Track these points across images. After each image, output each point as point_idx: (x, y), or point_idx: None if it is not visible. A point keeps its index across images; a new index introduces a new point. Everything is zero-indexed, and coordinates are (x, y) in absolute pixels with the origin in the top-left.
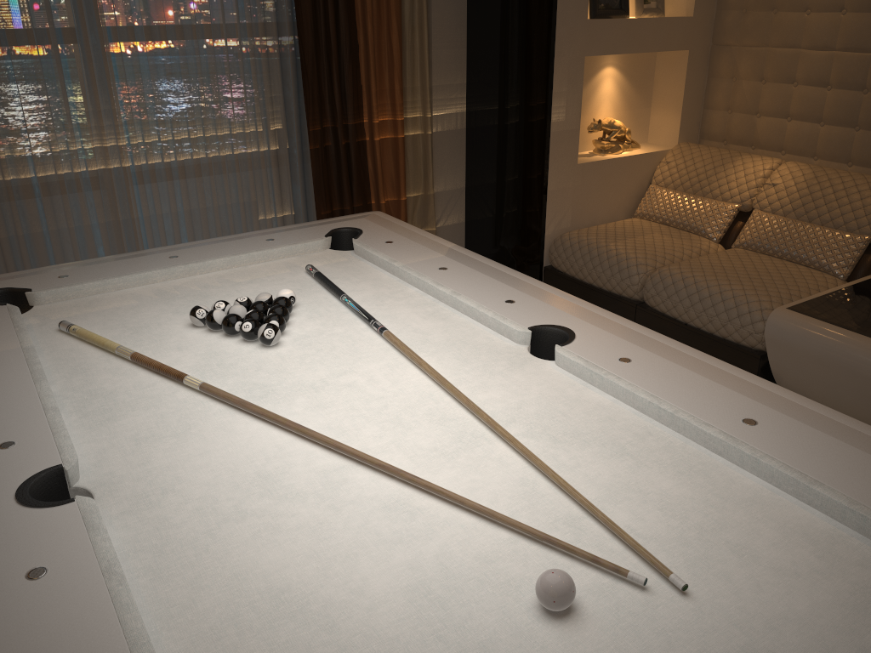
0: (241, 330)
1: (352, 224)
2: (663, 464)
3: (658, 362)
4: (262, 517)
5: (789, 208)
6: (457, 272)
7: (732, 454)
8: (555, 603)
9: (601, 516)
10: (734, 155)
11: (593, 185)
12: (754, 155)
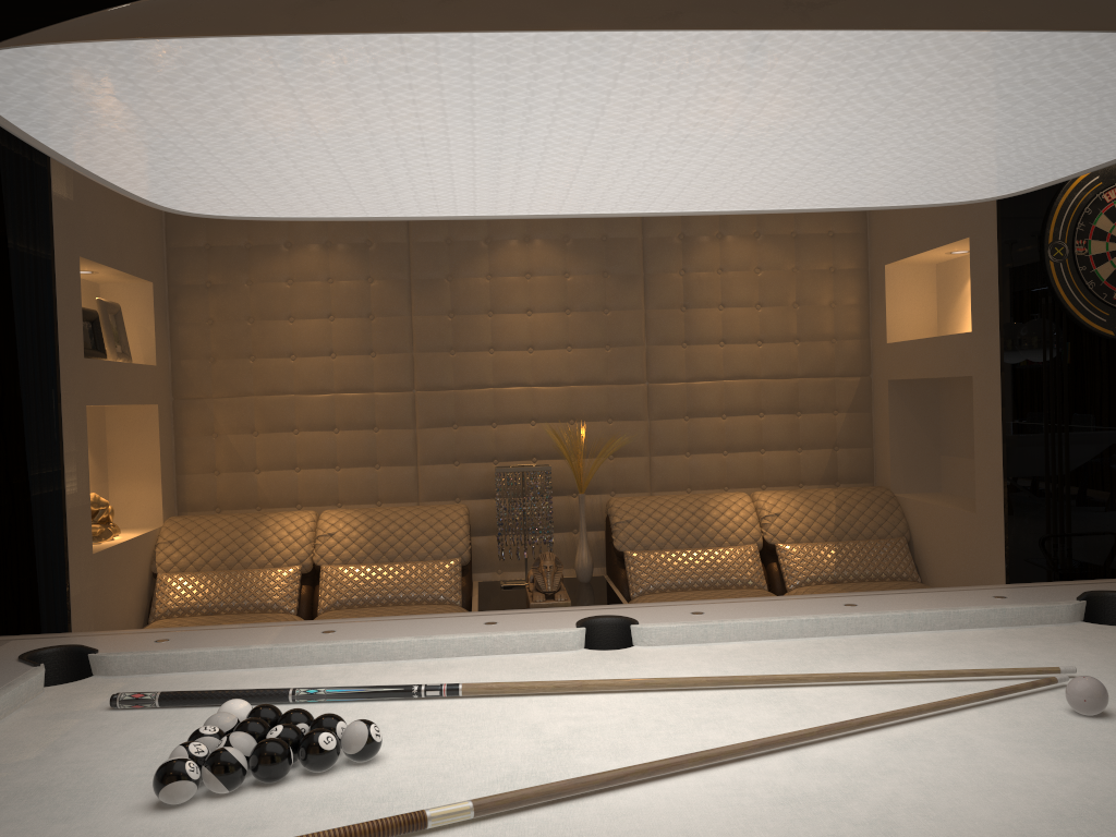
0: (322, 750)
1: (26, 647)
2: (876, 649)
3: (715, 606)
4: (892, 811)
5: (363, 553)
6: (356, 628)
7: (886, 623)
8: (1108, 696)
9: (966, 670)
10: (257, 515)
11: (108, 583)
12: (281, 511)
